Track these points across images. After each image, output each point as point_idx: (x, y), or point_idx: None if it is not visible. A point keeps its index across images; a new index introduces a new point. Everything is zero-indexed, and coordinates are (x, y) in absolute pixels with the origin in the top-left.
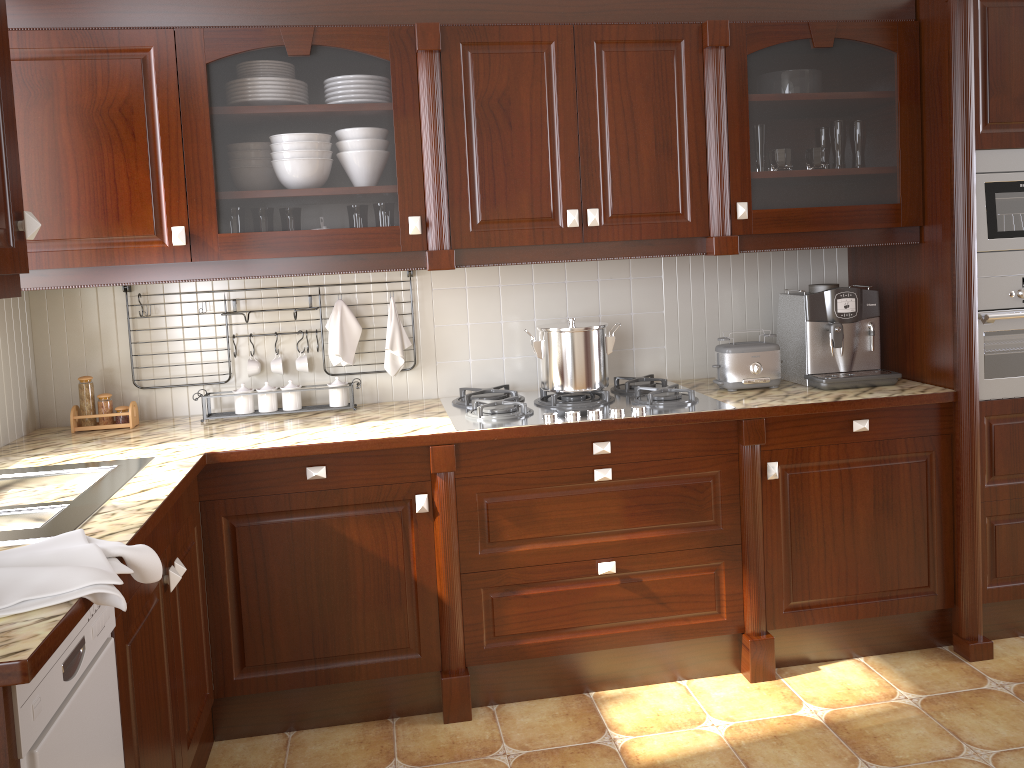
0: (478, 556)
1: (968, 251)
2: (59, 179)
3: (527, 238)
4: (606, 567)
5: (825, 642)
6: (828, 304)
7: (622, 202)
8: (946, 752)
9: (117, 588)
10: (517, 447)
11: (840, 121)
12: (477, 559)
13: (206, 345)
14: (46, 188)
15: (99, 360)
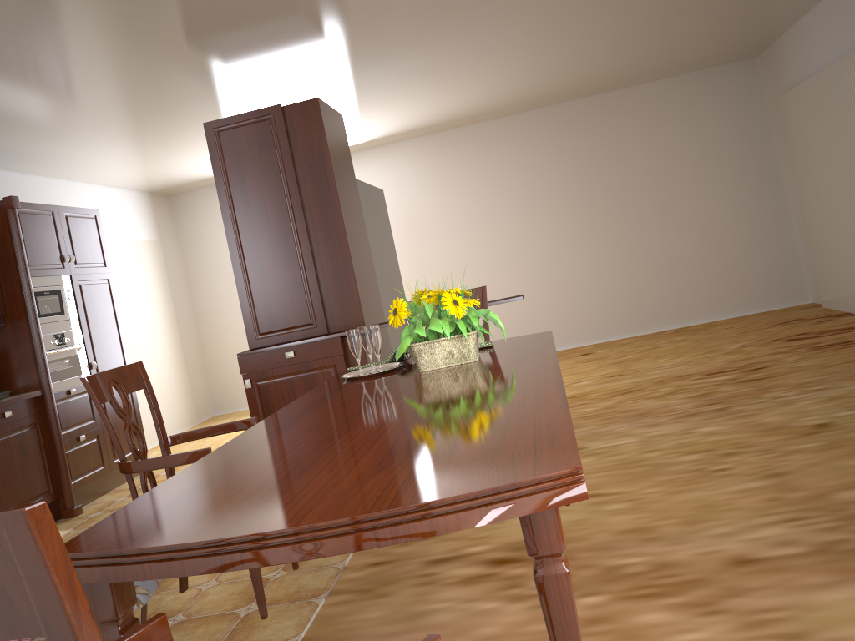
0: None
1: (37, 322)
2: None
3: None
4: None
5: None
6: None
7: None
8: None
9: None
10: None
11: None
12: None
13: None
14: None
15: None
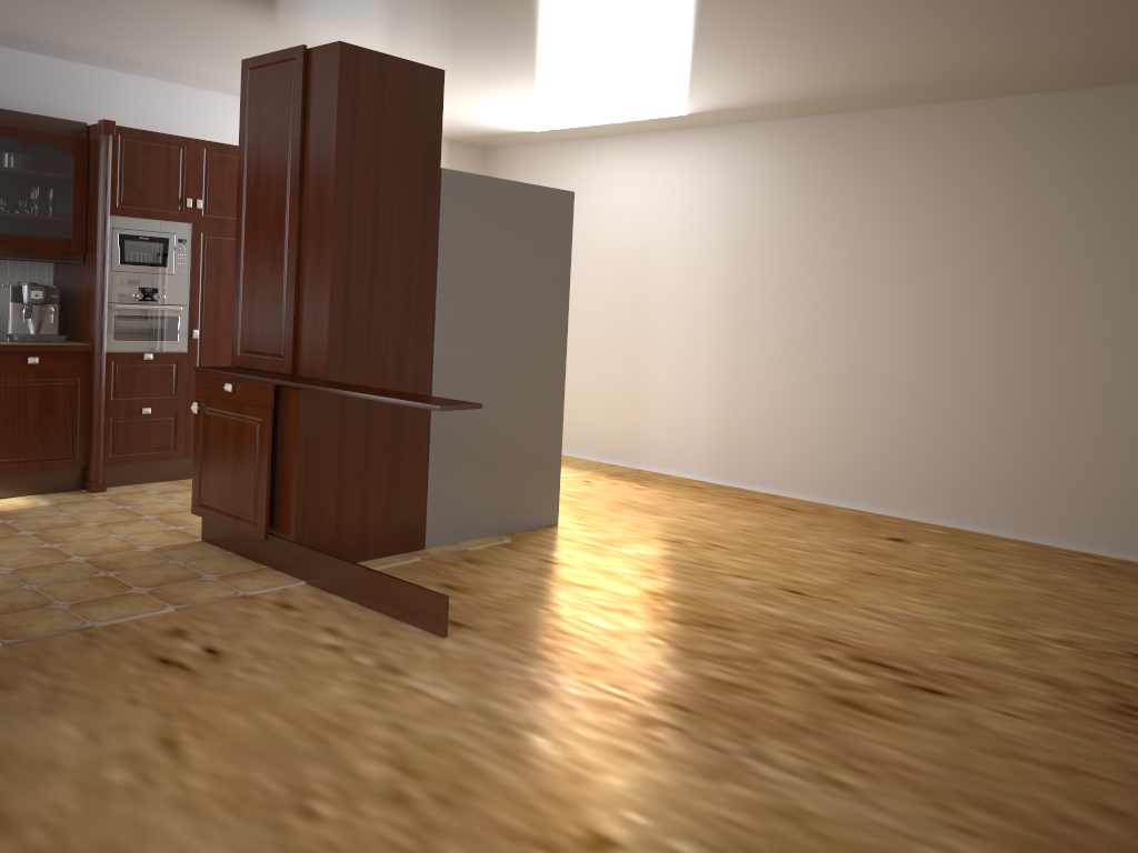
0: None
1: (103, 269)
2: None
3: None
4: None
5: (4, 486)
6: (25, 293)
7: None
8: (51, 515)
9: None
10: None
11: (35, 188)
12: None
13: None
14: None
15: None
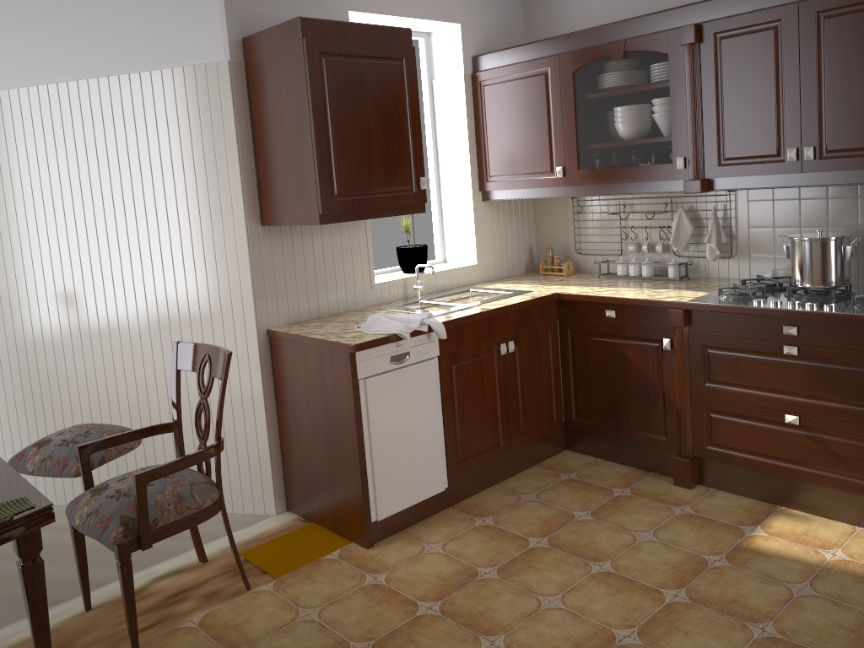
0: (702, 387)
1: None
2: (512, 143)
3: (757, 170)
4: (788, 418)
5: None
6: None
7: (836, 140)
8: None
9: (445, 340)
10: (729, 319)
11: None
12: (701, 388)
13: (611, 231)
14: (508, 148)
15: (562, 236)
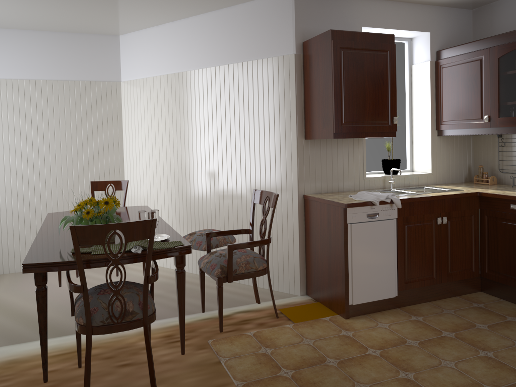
0: None
1: None
2: (458, 101)
3: None
4: None
5: None
6: None
7: None
8: None
9: (401, 210)
10: None
11: None
12: None
13: None
14: (454, 104)
15: (490, 161)
